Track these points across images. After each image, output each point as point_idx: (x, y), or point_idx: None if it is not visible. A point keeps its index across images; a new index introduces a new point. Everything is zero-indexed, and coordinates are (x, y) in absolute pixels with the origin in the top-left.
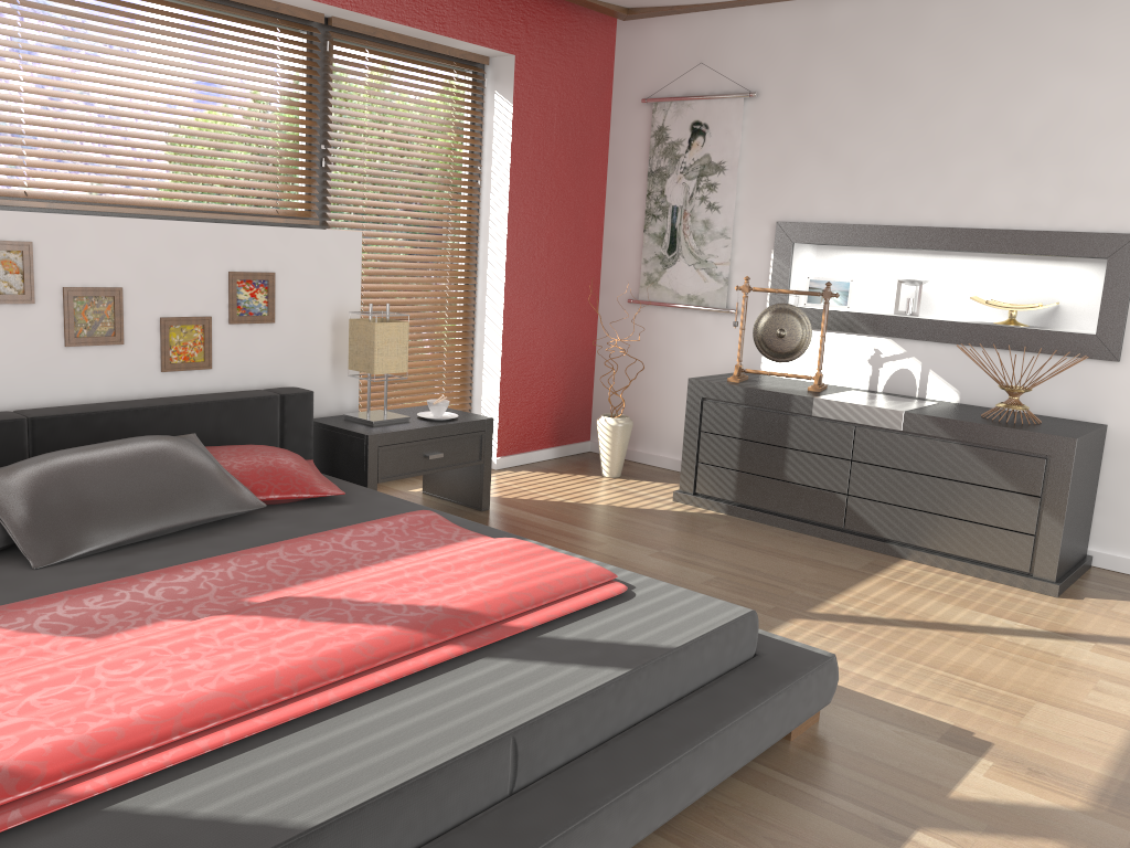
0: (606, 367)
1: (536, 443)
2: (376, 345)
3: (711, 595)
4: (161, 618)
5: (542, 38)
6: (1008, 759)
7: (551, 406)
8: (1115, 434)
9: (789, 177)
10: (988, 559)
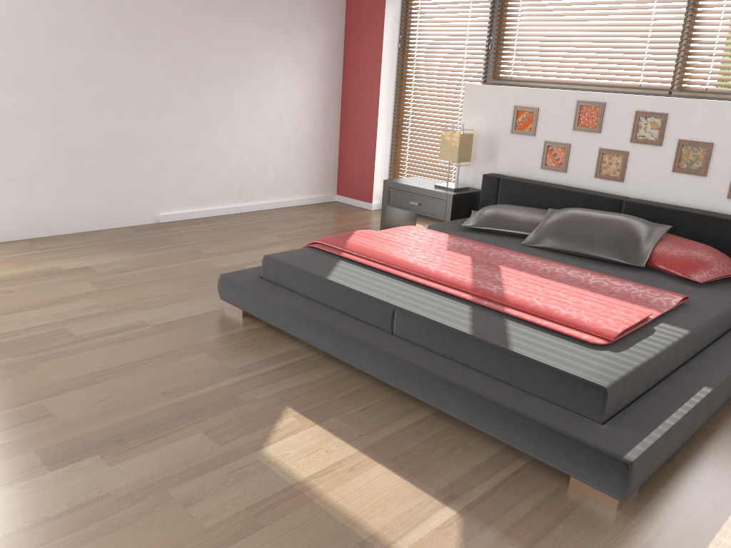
0: None
1: None
2: None
3: None
4: (470, 255)
5: None
6: None
7: None
8: None
9: None
10: None
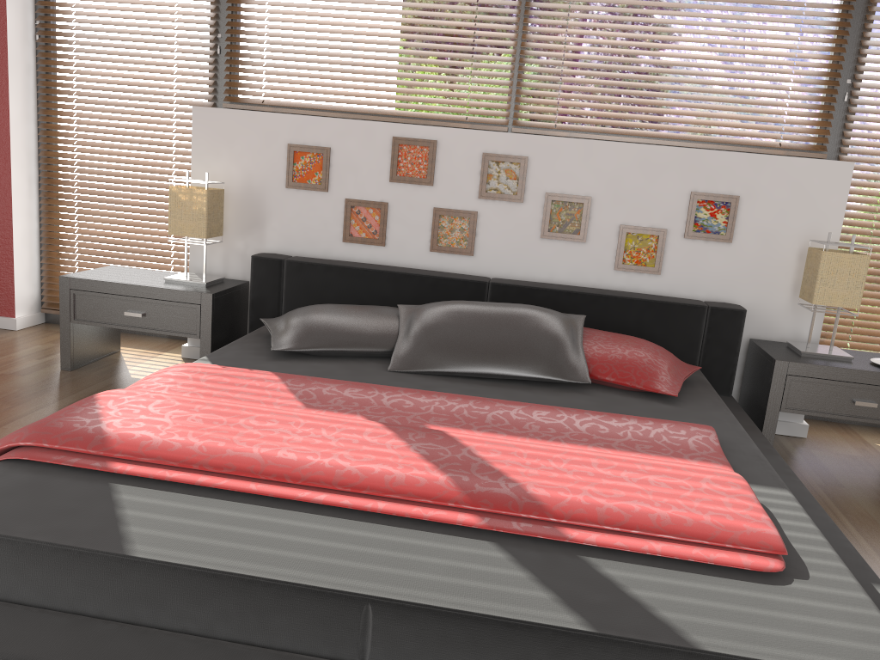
0: None
1: None
2: (819, 273)
3: None
4: (359, 413)
5: None
6: None
7: None
8: None
9: None
10: None
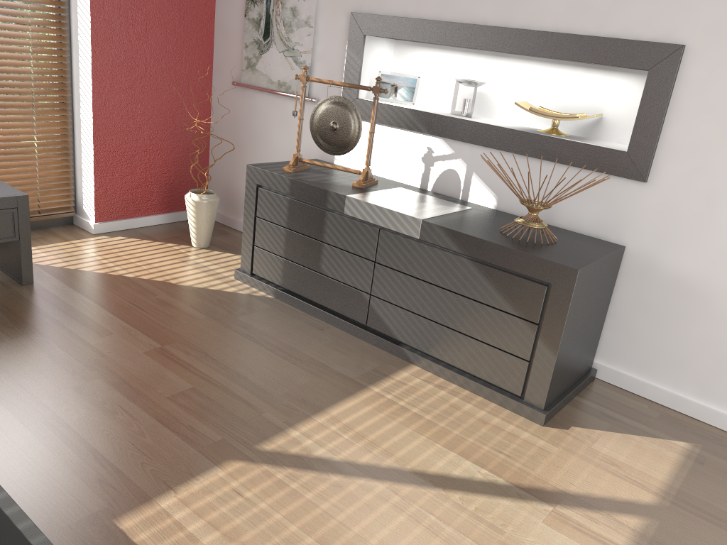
0: (218, 143)
1: (144, 210)
2: None
3: (162, 418)
4: None
5: None
6: None
7: (159, 177)
8: (633, 255)
9: None
10: (485, 376)
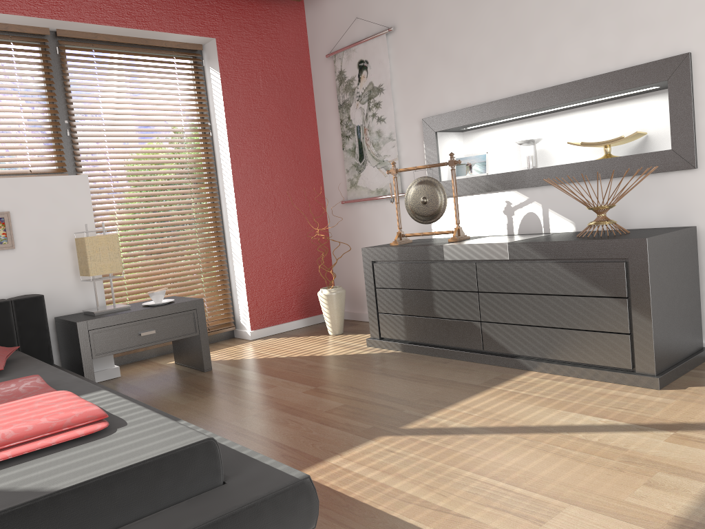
0: (338, 254)
1: (287, 317)
2: (88, 253)
3: (323, 422)
4: None
5: (238, 24)
6: None
7: (295, 288)
8: None
9: (425, 83)
10: (596, 361)
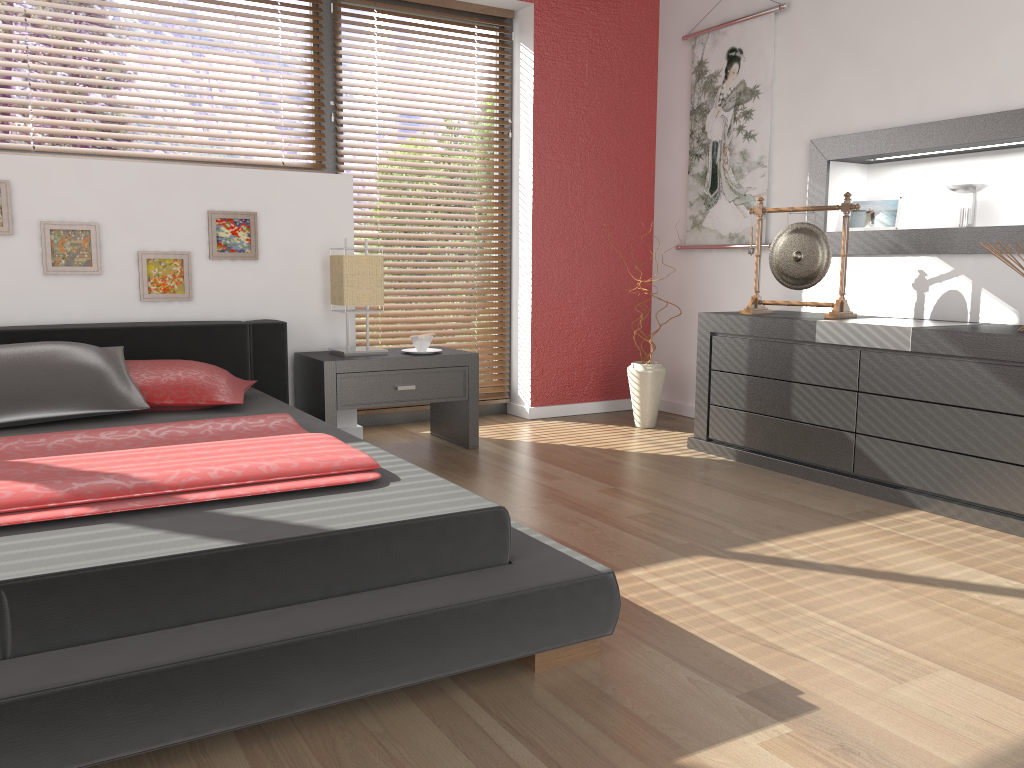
0: (660, 319)
1: (580, 395)
2: (345, 276)
3: (623, 528)
4: None
5: None
6: (821, 729)
7: (596, 359)
8: None
9: (822, 88)
10: (1017, 508)
